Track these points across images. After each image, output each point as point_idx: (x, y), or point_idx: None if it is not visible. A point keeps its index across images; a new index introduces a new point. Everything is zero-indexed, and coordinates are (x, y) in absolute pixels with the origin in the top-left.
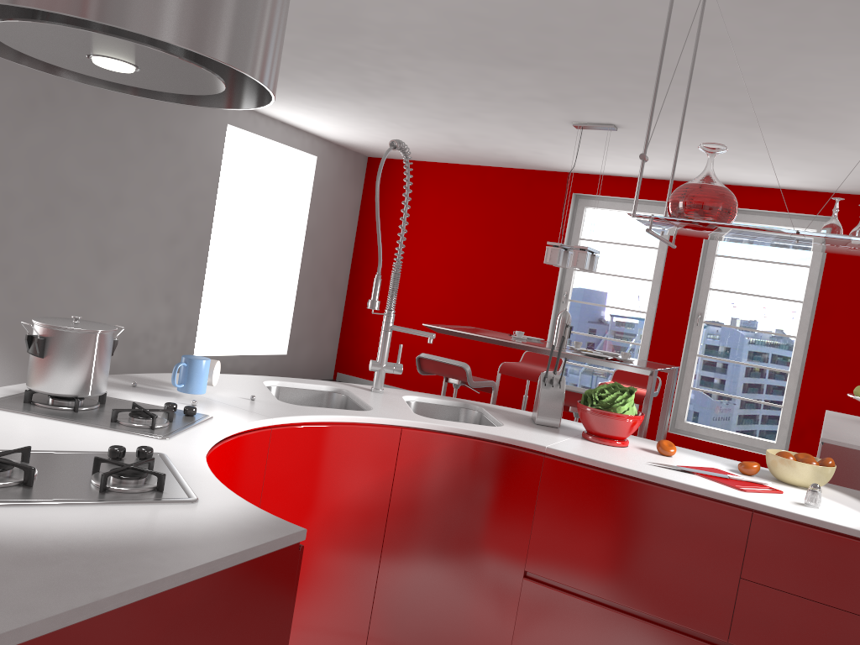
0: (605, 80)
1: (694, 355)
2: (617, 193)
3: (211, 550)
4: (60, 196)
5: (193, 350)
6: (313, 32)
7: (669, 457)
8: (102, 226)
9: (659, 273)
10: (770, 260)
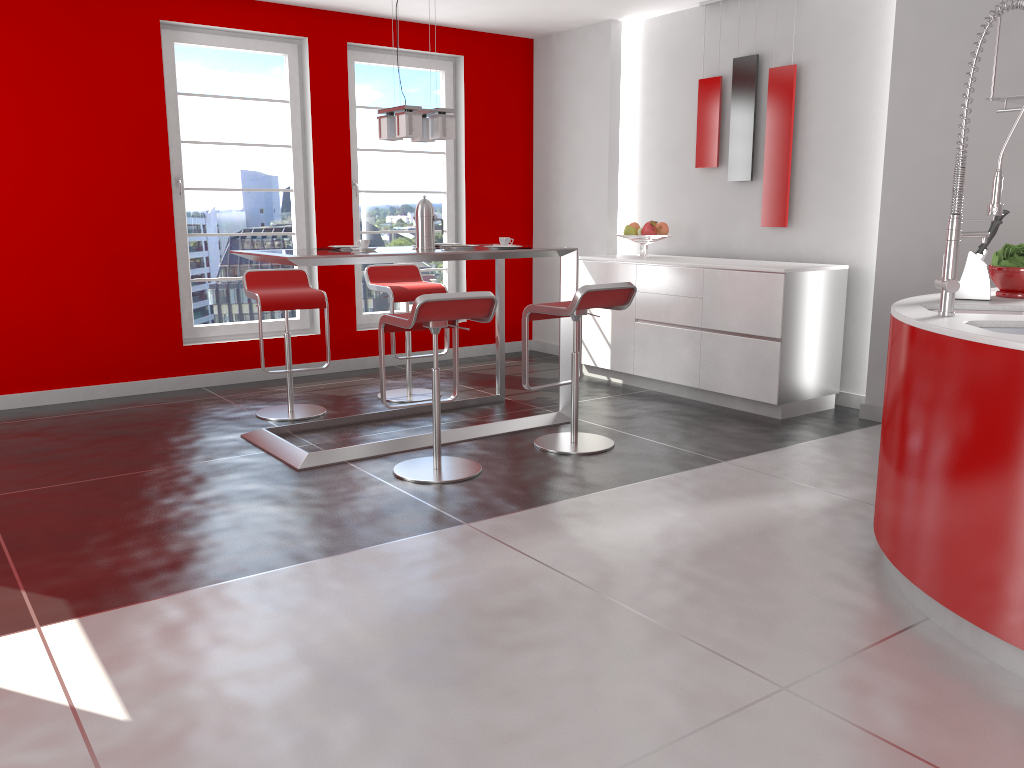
0: None
1: (358, 233)
2: (229, 23)
3: None
4: None
5: None
6: None
7: None
8: None
9: (299, 135)
10: None
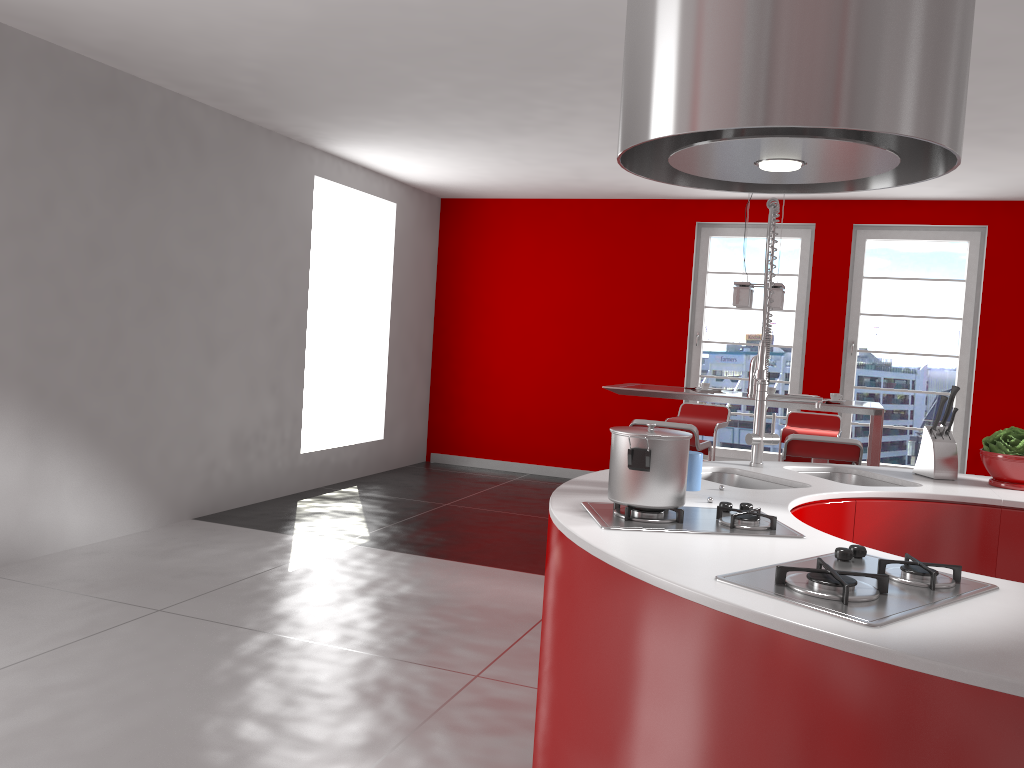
0: None
1: (850, 388)
2: (748, 218)
3: None
4: (167, 280)
5: (300, 447)
6: (512, 71)
7: None
8: (208, 311)
9: (802, 302)
10: (922, 277)
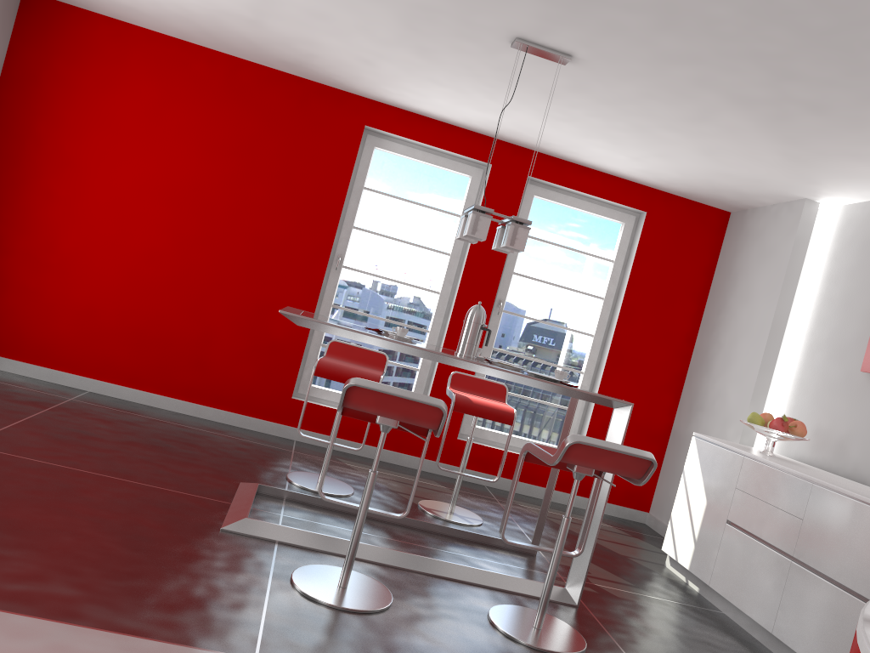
0: None
1: (489, 349)
2: (423, 138)
3: None
4: None
5: None
6: None
7: None
8: None
9: (460, 247)
10: (577, 249)
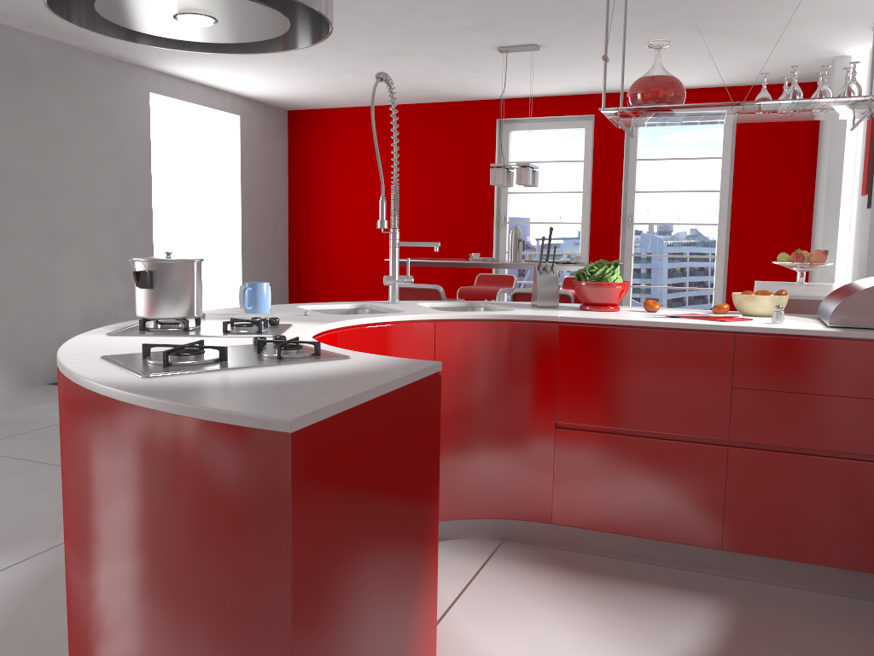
0: (530, 1)
1: (629, 256)
2: (539, 113)
3: (393, 373)
4: (2, 184)
5: None
6: None
7: (655, 312)
8: (47, 210)
9: (588, 184)
10: (686, 157)
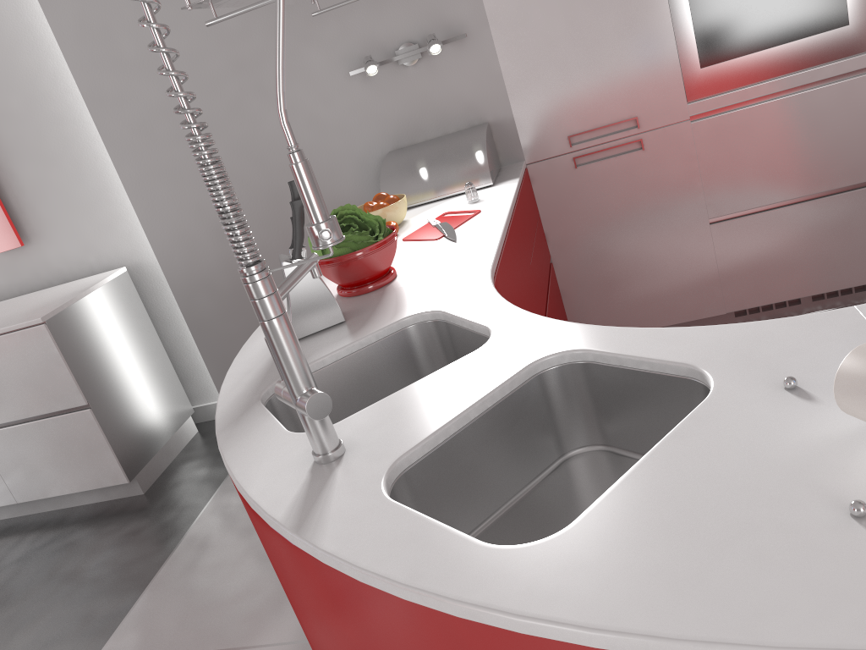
0: None
1: None
2: None
3: None
4: None
5: None
6: None
7: None
8: None
9: None
10: None
